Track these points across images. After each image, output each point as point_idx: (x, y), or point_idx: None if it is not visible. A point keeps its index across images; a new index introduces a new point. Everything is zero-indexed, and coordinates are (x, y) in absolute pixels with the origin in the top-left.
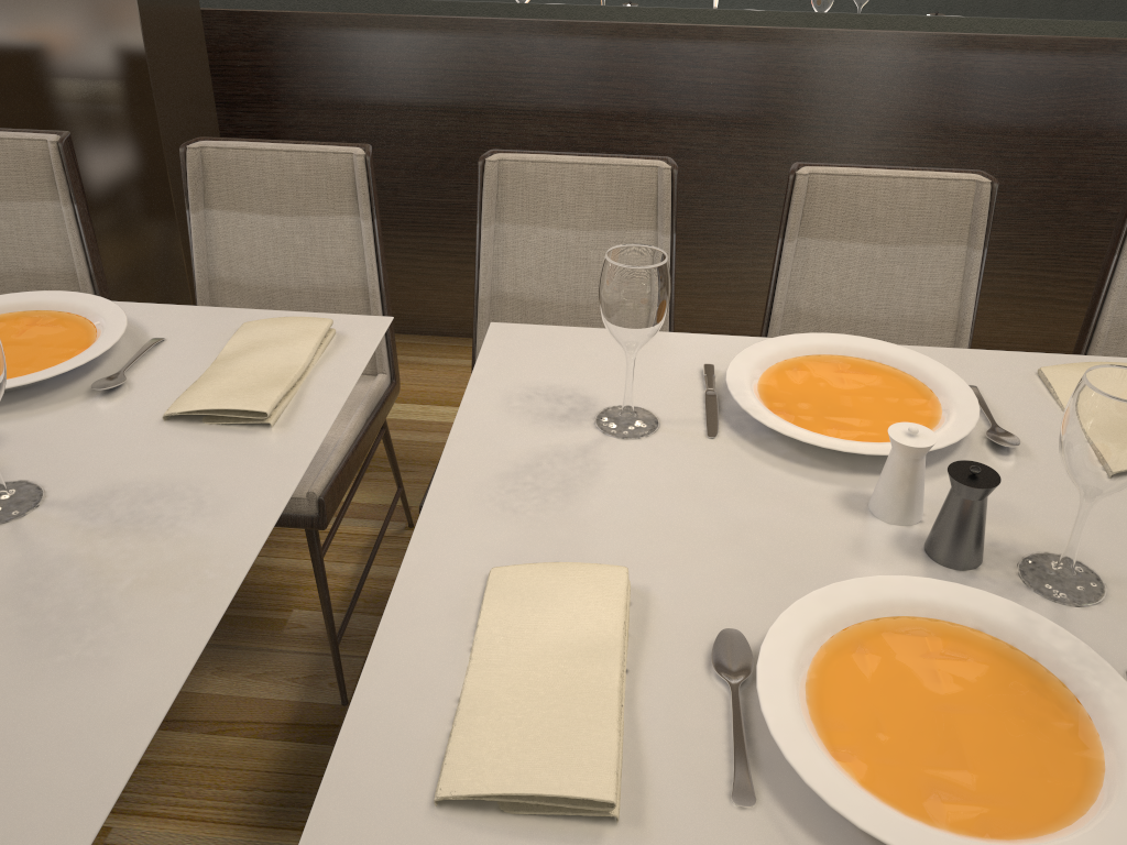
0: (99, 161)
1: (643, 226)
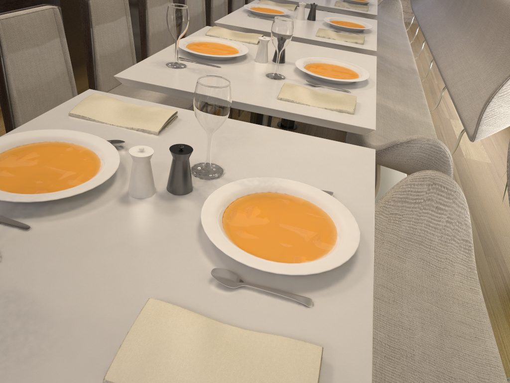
0: None
1: None
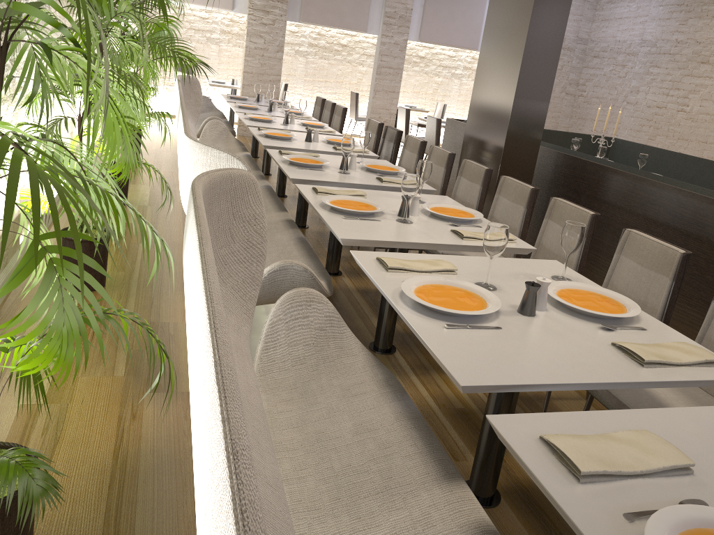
0: None
1: (522, 204)
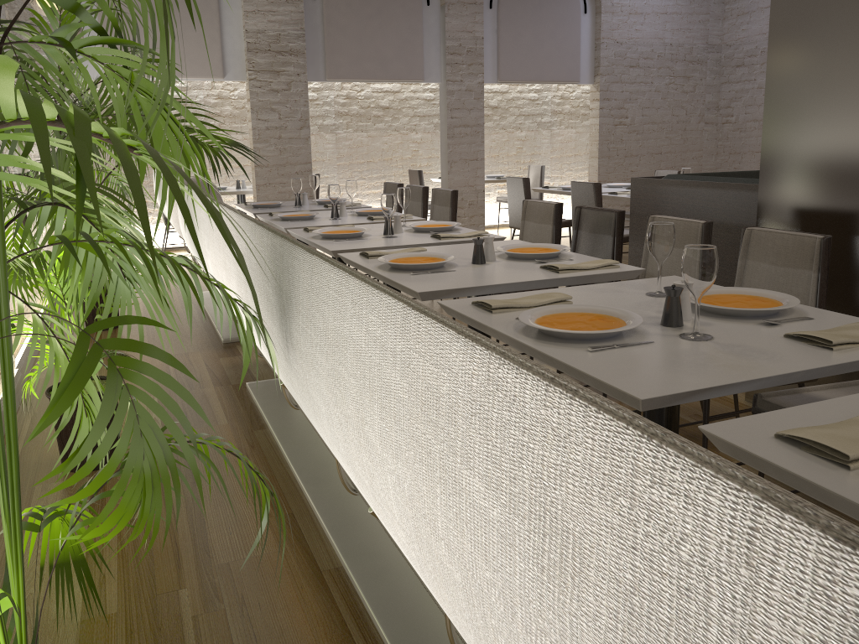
0: (858, 269)
1: None
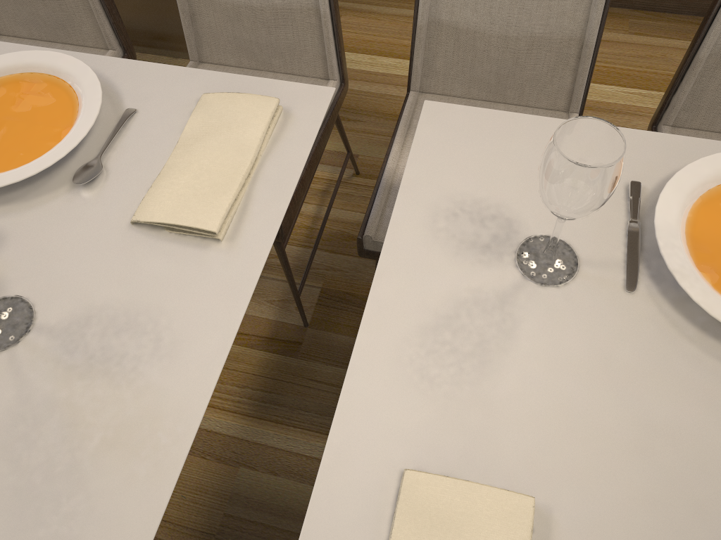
0: None
1: None
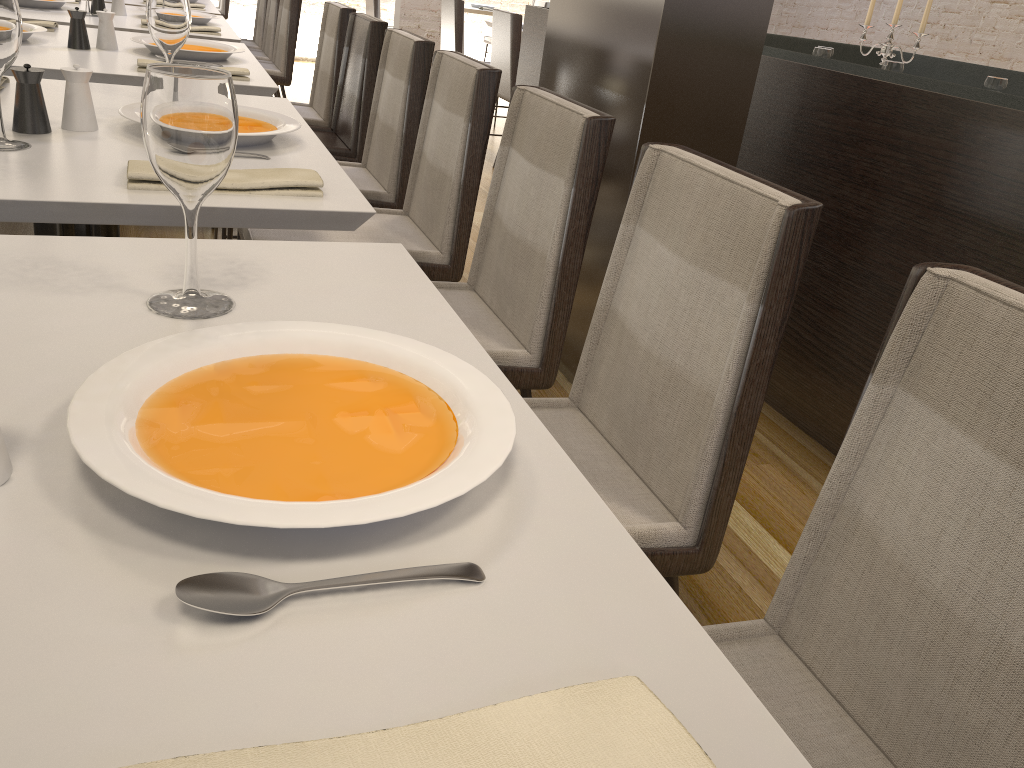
0: None
1: (739, 281)
